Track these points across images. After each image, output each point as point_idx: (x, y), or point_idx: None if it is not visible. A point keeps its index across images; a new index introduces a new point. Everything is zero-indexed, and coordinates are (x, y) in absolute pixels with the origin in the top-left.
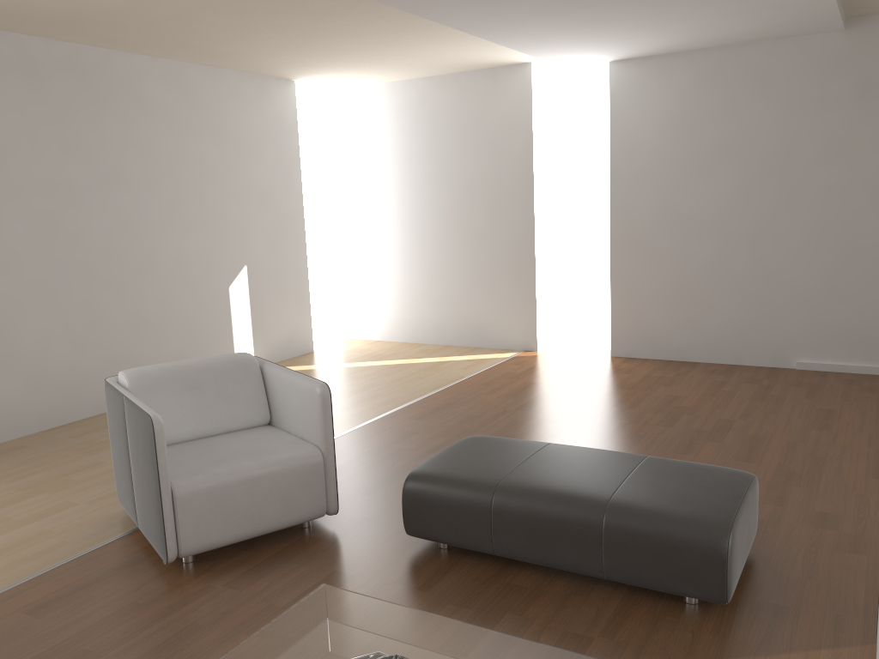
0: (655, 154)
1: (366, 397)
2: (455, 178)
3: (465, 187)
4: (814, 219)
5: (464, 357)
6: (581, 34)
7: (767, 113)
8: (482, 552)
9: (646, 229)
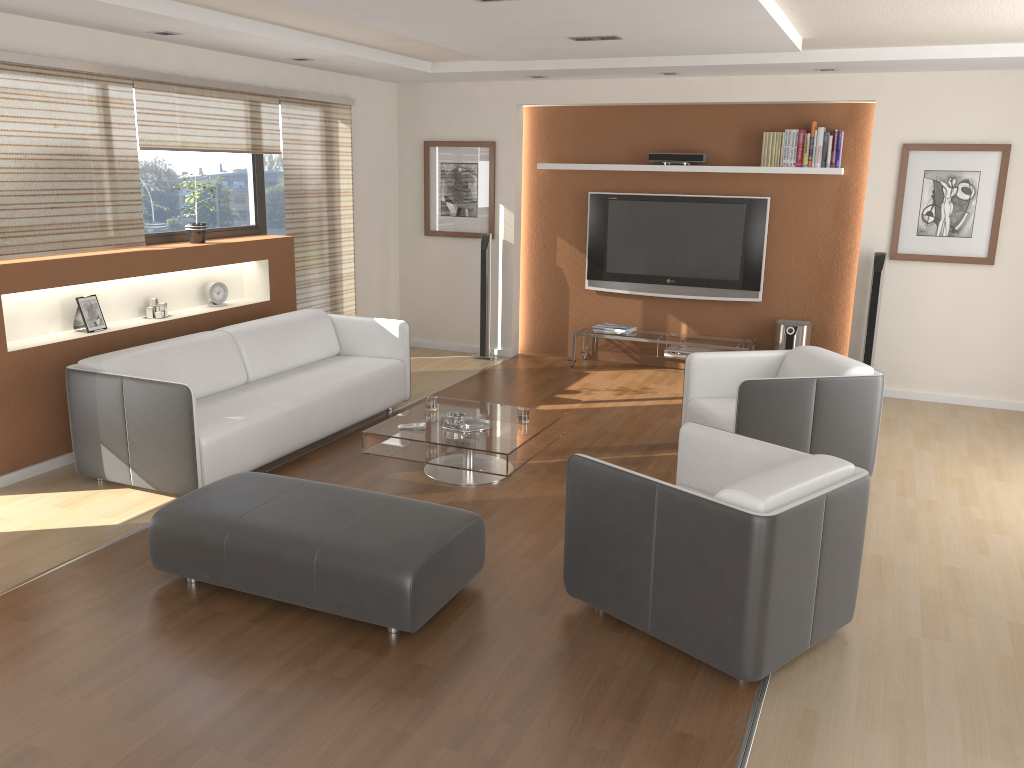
0: None
1: None
2: None
3: None
4: None
5: None
6: None
7: None
8: None
9: None
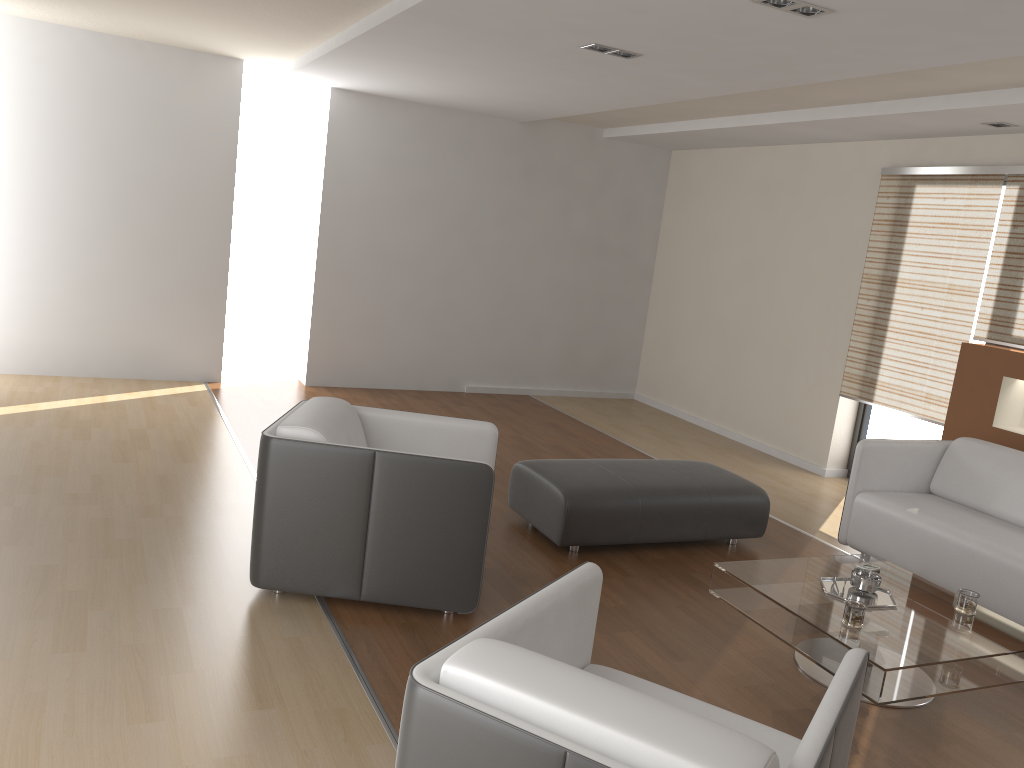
0: (367, 190)
1: (173, 446)
2: (125, 170)
3: (140, 183)
4: (488, 269)
5: (157, 392)
6: (396, 76)
7: (463, 174)
8: (623, 543)
9: (353, 261)
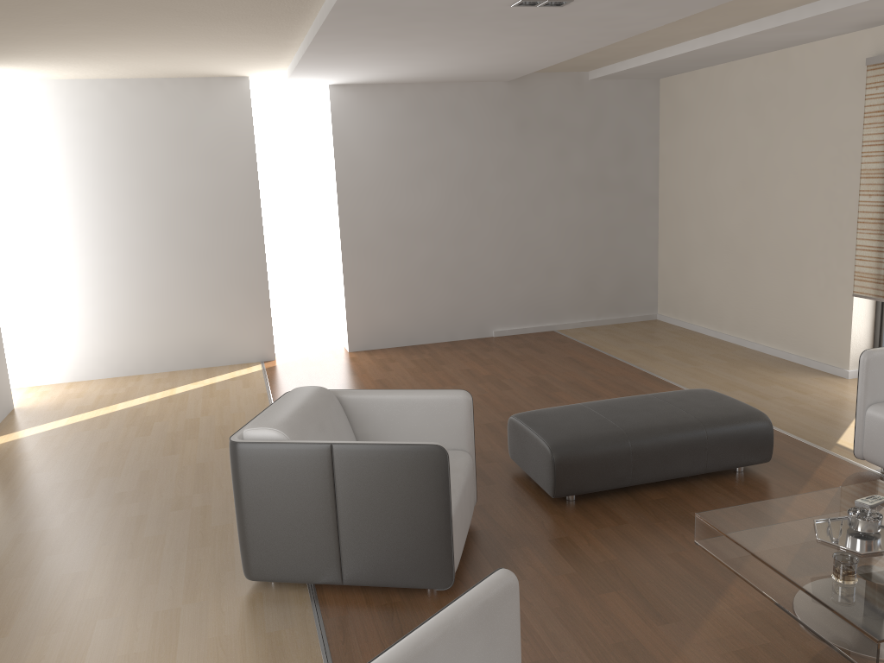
0: (376, 170)
1: (218, 431)
2: (166, 192)
3: (180, 201)
4: (497, 221)
5: (219, 378)
6: (373, 65)
7: (460, 140)
8: (619, 487)
9: (373, 235)
